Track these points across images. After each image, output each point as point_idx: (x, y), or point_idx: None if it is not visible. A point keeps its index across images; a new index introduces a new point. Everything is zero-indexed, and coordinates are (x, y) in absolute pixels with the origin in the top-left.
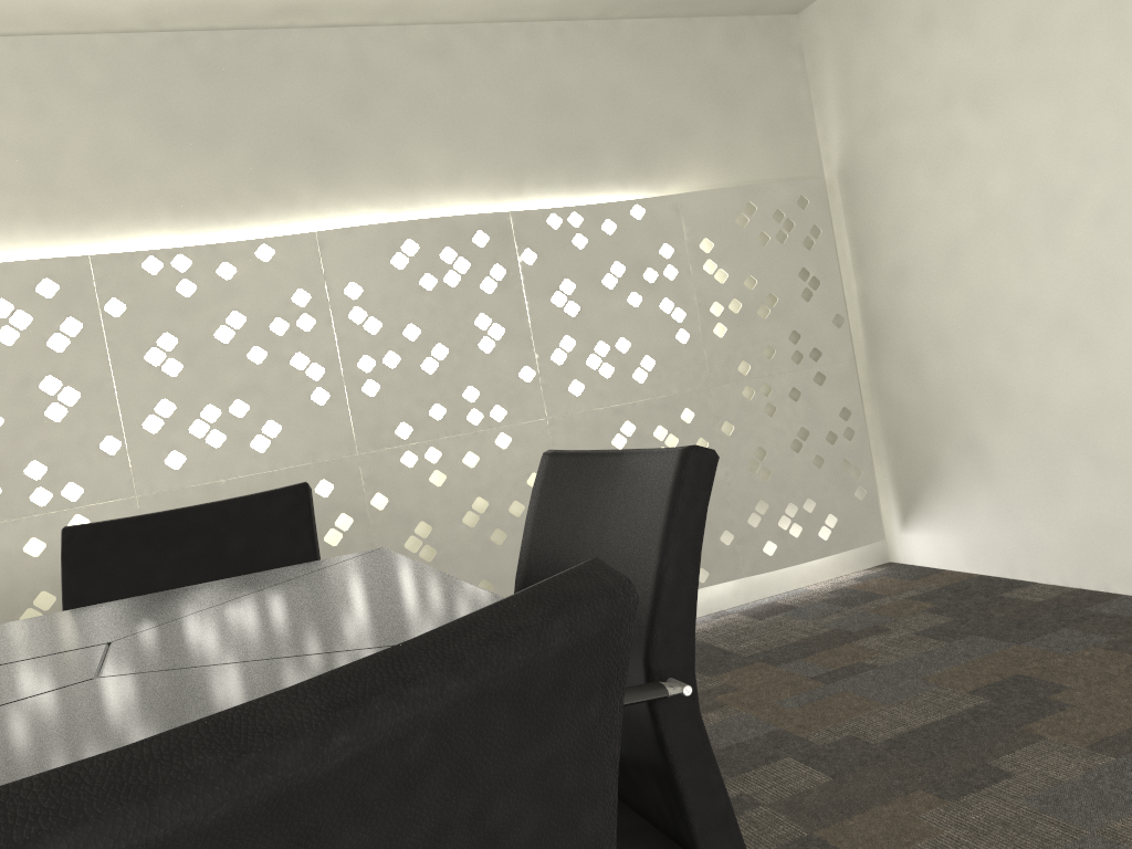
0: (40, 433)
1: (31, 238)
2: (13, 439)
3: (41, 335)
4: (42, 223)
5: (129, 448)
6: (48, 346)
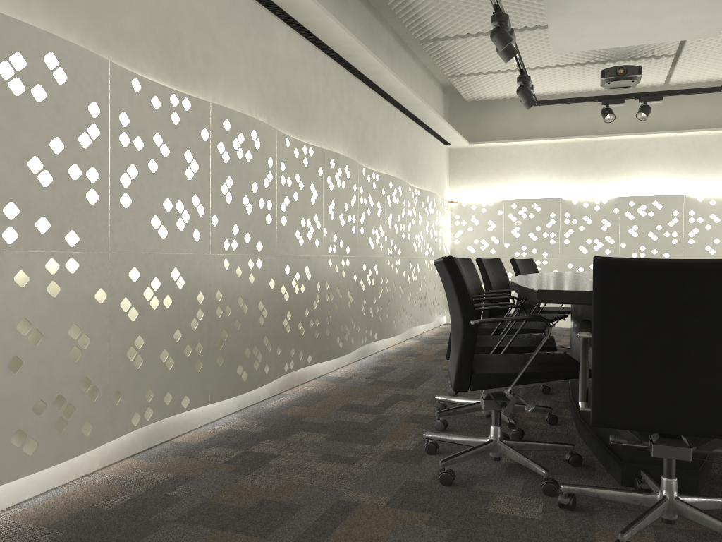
0: None
1: None
2: None
3: None
4: None
5: None
6: None
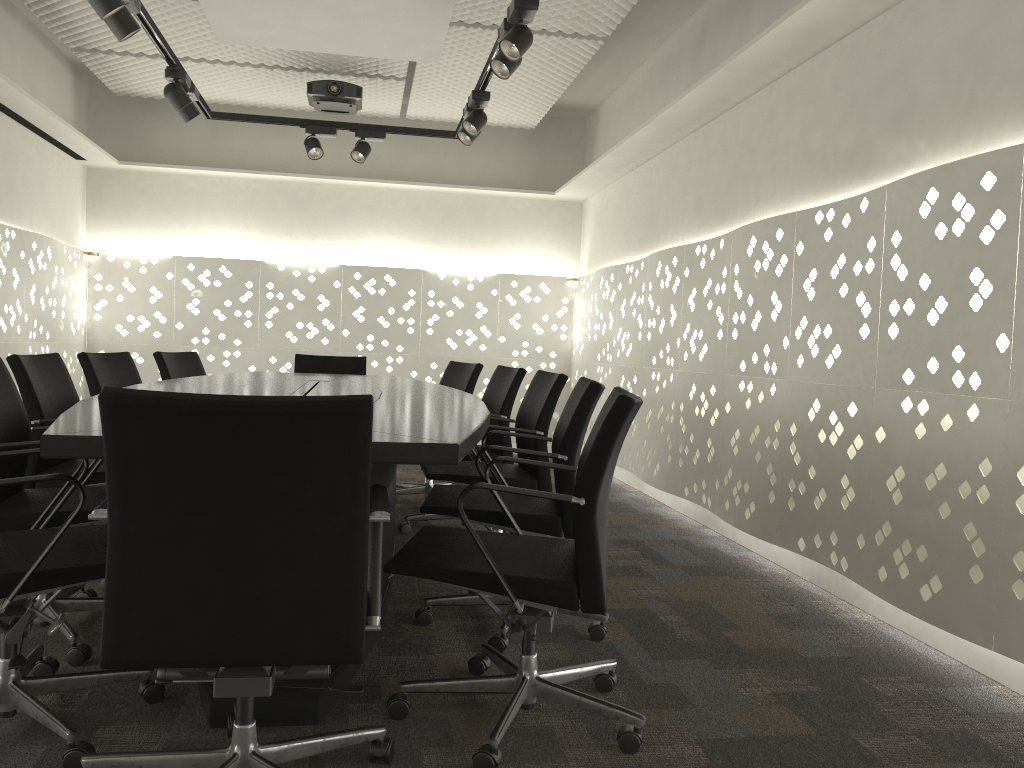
0: (964, 321)
1: (1012, 128)
2: (949, 322)
3: (976, 227)
4: (1021, 111)
5: (1013, 349)
6: (979, 238)
